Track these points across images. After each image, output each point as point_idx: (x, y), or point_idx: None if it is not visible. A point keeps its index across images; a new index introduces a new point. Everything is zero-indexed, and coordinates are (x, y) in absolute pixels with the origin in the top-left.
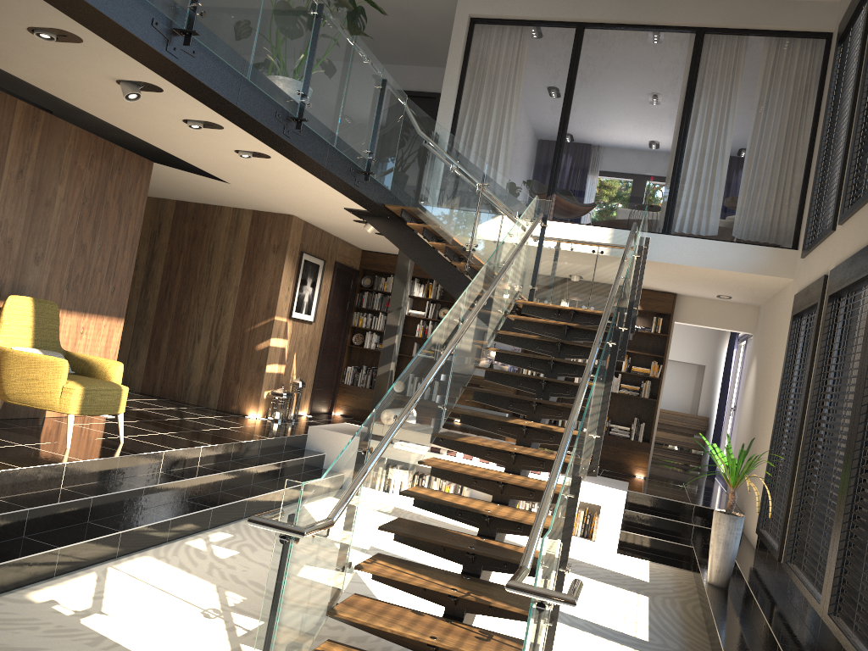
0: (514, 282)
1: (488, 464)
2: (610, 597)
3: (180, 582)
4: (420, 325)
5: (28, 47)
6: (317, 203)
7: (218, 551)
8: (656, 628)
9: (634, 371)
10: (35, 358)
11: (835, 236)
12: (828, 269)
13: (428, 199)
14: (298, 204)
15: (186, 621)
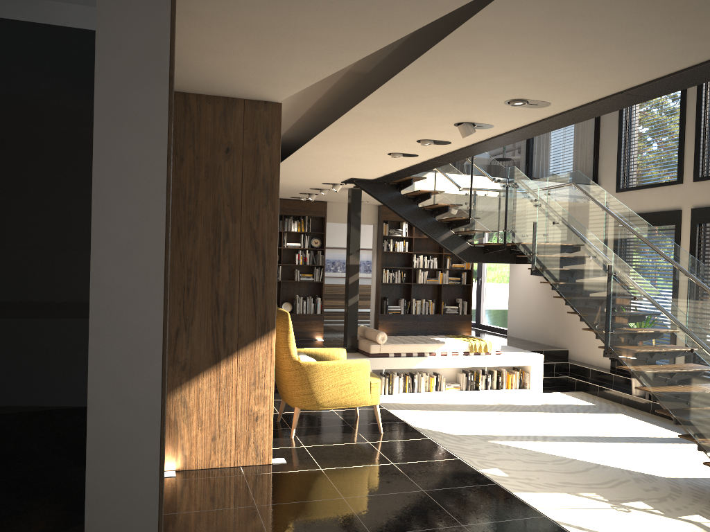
0: (527, 231)
1: (457, 355)
2: (619, 420)
3: (556, 499)
4: (300, 254)
5: (461, 104)
6: (331, 175)
7: (491, 472)
8: (672, 429)
9: (455, 267)
10: (344, 364)
11: (683, 187)
12: (679, 206)
13: (434, 170)
14: (301, 175)
15: (634, 518)
